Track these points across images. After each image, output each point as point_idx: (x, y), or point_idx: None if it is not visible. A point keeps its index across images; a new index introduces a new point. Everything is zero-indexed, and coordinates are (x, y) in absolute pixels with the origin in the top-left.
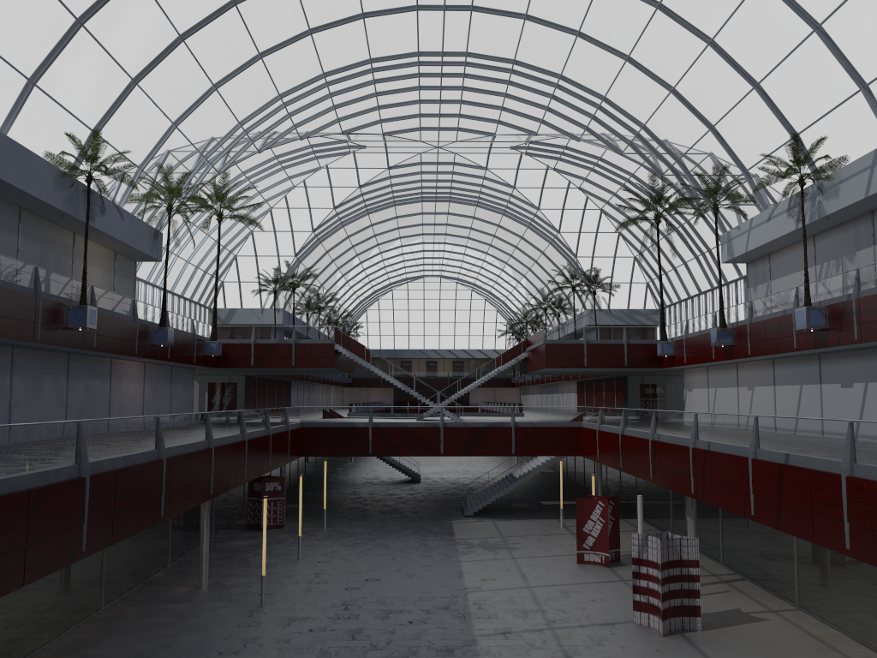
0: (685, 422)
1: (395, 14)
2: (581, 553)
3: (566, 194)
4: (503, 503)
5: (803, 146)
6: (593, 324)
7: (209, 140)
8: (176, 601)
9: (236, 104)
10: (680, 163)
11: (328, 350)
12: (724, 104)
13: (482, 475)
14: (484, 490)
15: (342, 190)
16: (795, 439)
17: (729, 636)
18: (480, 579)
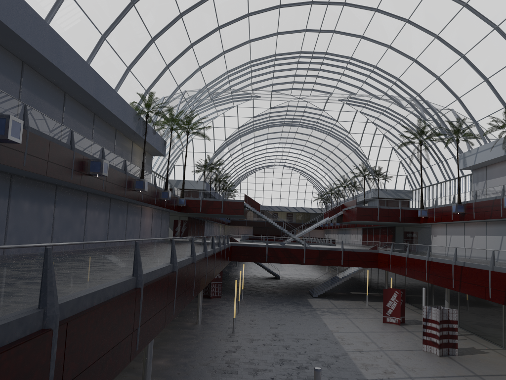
0: (449, 252)
1: (293, 33)
2: (385, 317)
3: (365, 125)
4: (330, 291)
5: None
6: (375, 197)
7: (191, 94)
8: (190, 329)
9: (207, 76)
10: (437, 115)
11: (240, 205)
12: (467, 87)
13: (311, 277)
14: (323, 284)
15: (243, 119)
16: None
17: (472, 358)
18: (336, 327)
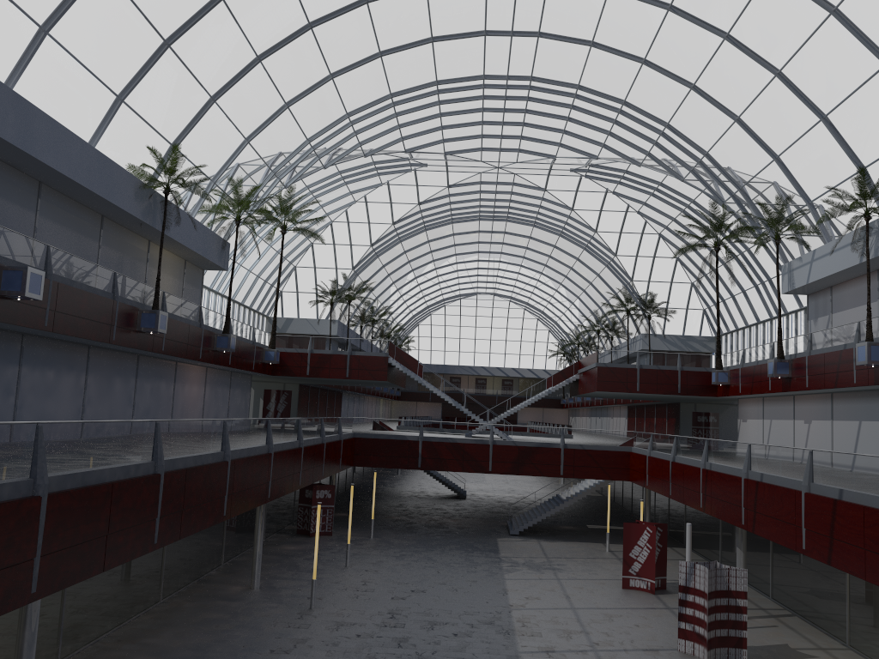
0: (738, 453)
1: (463, 38)
2: (626, 579)
3: (624, 217)
4: (548, 524)
5: (870, 180)
6: (647, 349)
7: (278, 155)
8: (230, 599)
9: (306, 121)
10: (742, 191)
11: (382, 363)
12: (790, 134)
13: (528, 495)
14: (530, 510)
15: (401, 206)
16: (850, 475)
17: None
18: (525, 597)
